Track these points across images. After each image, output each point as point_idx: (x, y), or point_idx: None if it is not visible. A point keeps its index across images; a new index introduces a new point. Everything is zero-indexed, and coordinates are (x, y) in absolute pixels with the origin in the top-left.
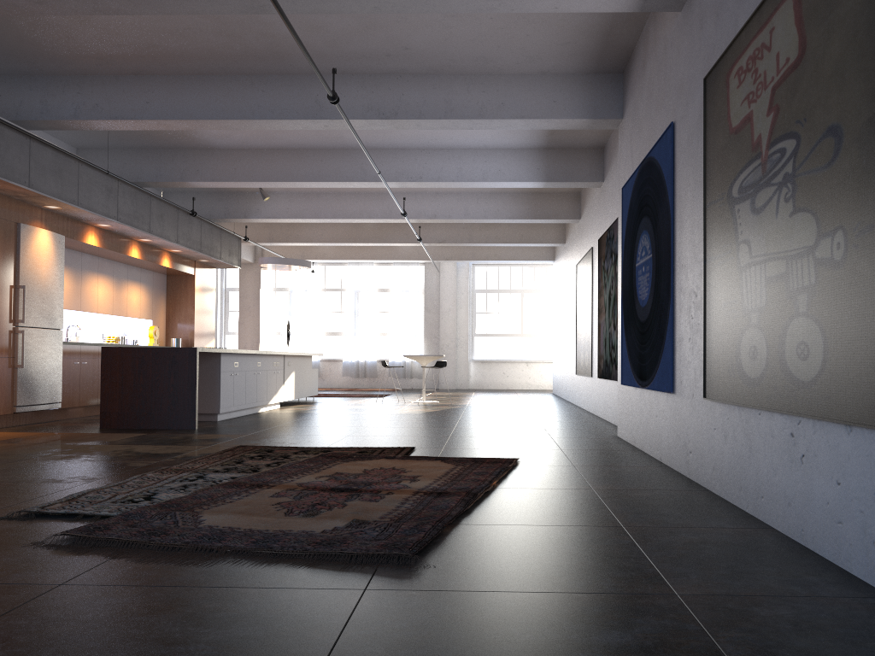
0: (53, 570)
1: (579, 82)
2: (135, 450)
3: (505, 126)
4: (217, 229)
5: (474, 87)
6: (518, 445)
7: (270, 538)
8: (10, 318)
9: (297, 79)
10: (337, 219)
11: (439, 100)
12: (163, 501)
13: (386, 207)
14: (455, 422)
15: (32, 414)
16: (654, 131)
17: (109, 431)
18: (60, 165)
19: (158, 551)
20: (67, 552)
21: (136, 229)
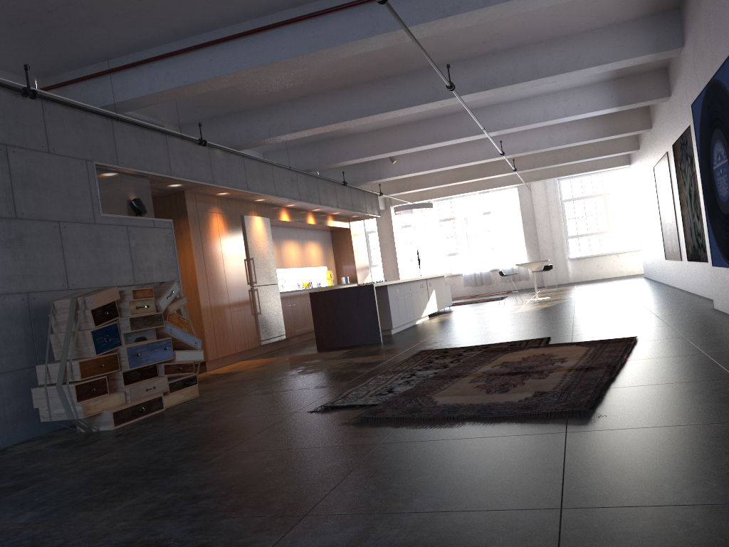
0: (368, 436)
1: (641, 25)
2: (353, 362)
3: (582, 74)
4: (361, 191)
5: (553, 49)
6: (631, 326)
7: (487, 408)
8: (248, 281)
9: (416, 74)
10: (448, 167)
11: (527, 66)
12: (401, 392)
13: (486, 150)
14: (572, 313)
15: (269, 345)
16: (716, 58)
17: (325, 351)
18: (262, 170)
19: (421, 421)
20: (367, 426)
21: (311, 204)
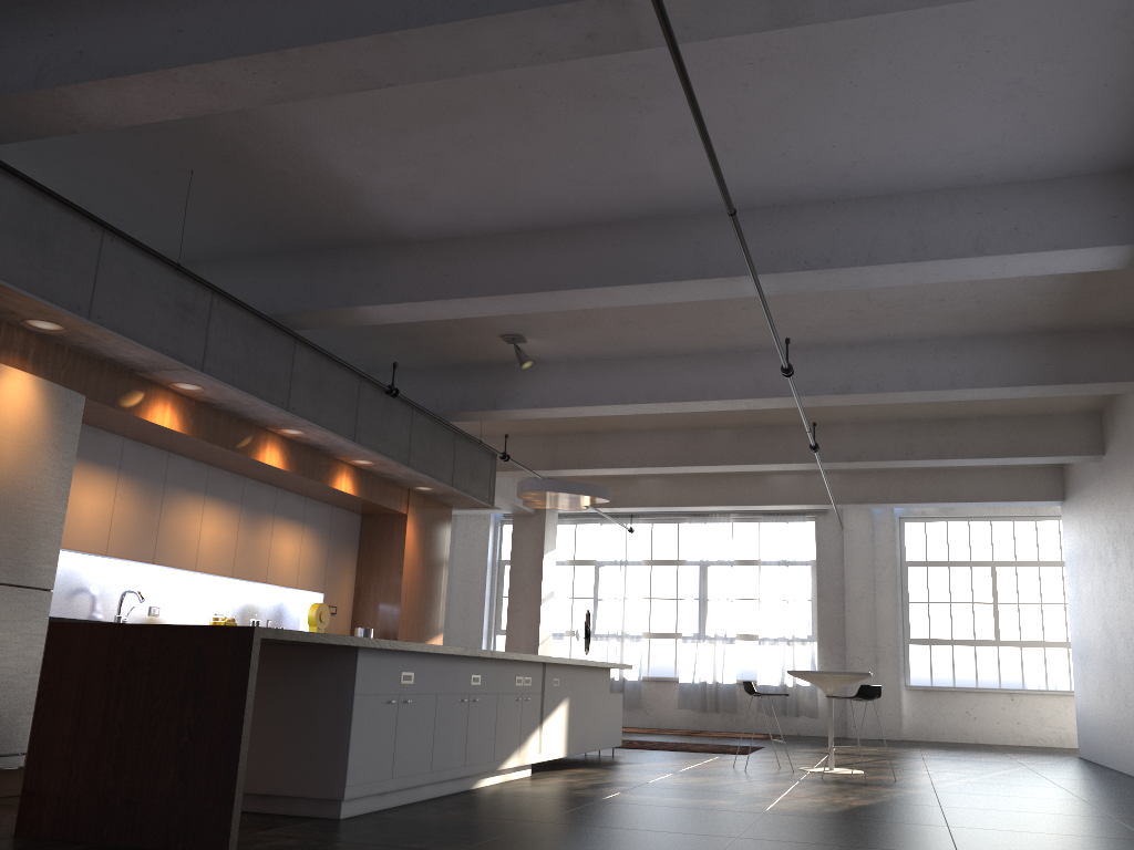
0: None
1: None
2: None
3: None
4: (447, 431)
5: None
6: None
7: None
8: None
9: None
10: (657, 405)
11: None
12: None
13: (750, 377)
14: None
15: None
16: None
17: None
18: (44, 224)
19: None
20: None
21: (251, 396)
